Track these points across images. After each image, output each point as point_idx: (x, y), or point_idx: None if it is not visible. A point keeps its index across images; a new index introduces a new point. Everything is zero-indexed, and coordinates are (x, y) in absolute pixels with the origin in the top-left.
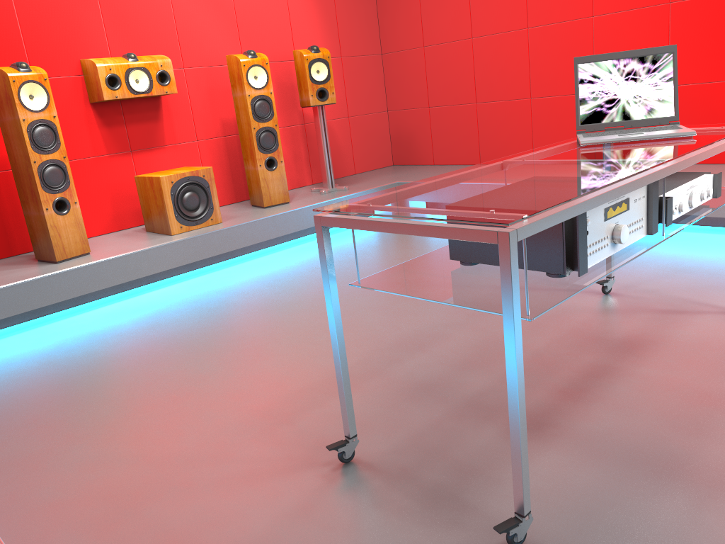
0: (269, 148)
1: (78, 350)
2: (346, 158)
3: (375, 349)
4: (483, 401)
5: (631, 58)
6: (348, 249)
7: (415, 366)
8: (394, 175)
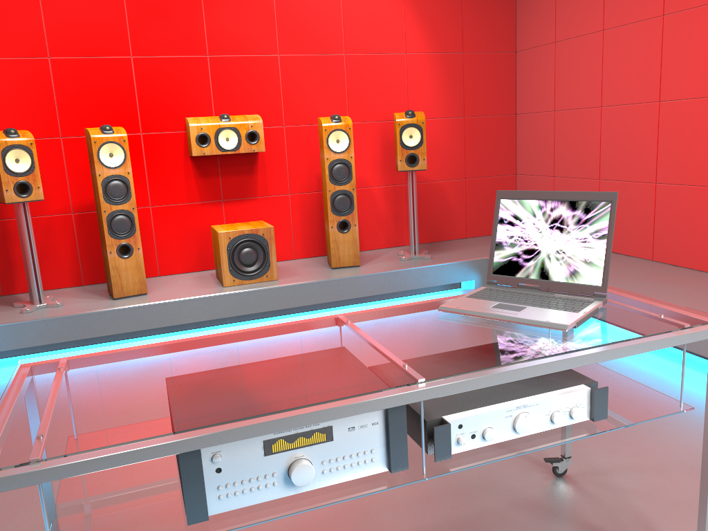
0: (343, 211)
1: None
2: (457, 220)
3: None
4: None
5: (561, 201)
6: None
7: None
8: None
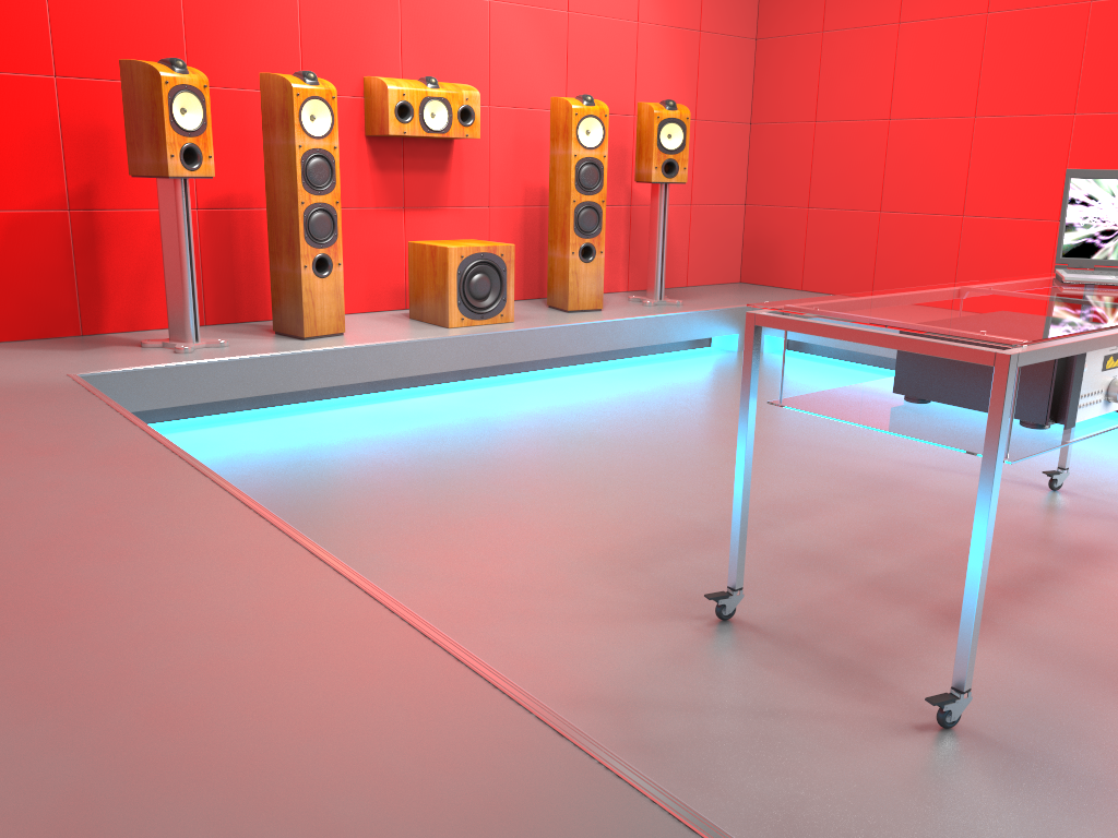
0: (588, 231)
1: (339, 452)
2: (678, 262)
3: None
4: (892, 584)
5: None
6: (681, 385)
7: (796, 534)
8: (745, 296)
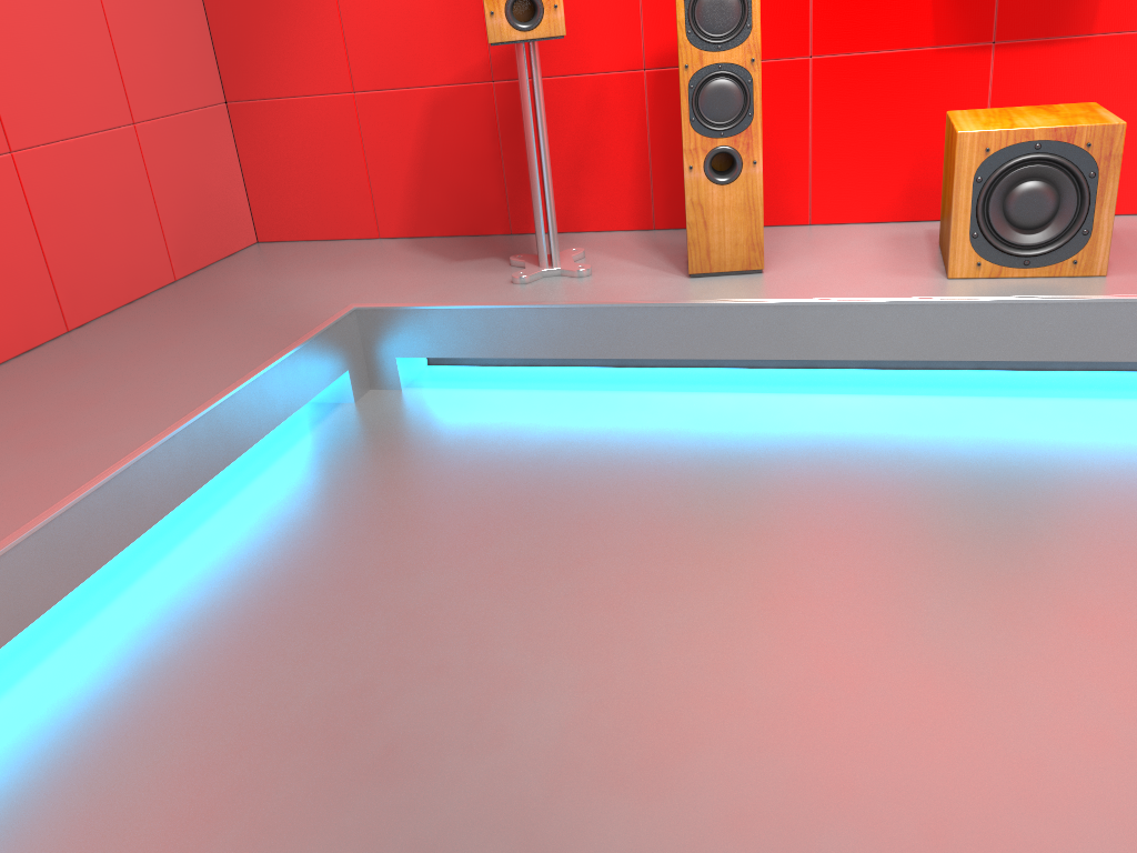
0: None
1: (535, 488)
2: None
3: None
4: None
5: None
6: None
7: None
8: None
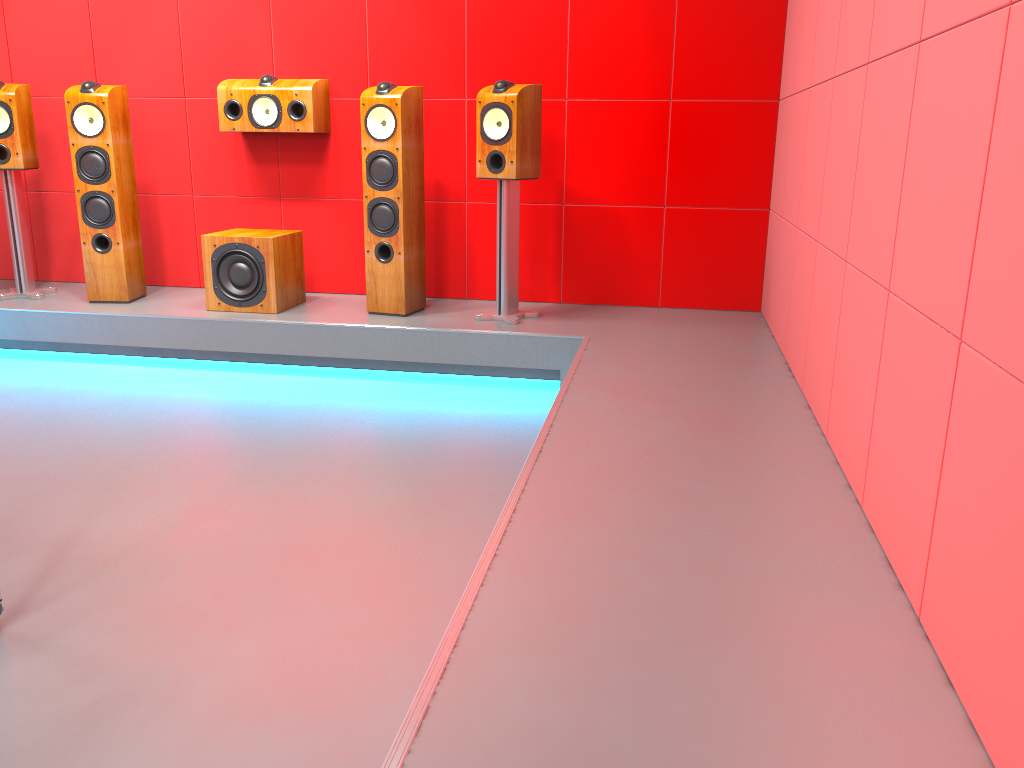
0: (384, 229)
1: None
2: (644, 276)
3: None
4: None
5: None
6: (332, 408)
7: None
8: (653, 326)
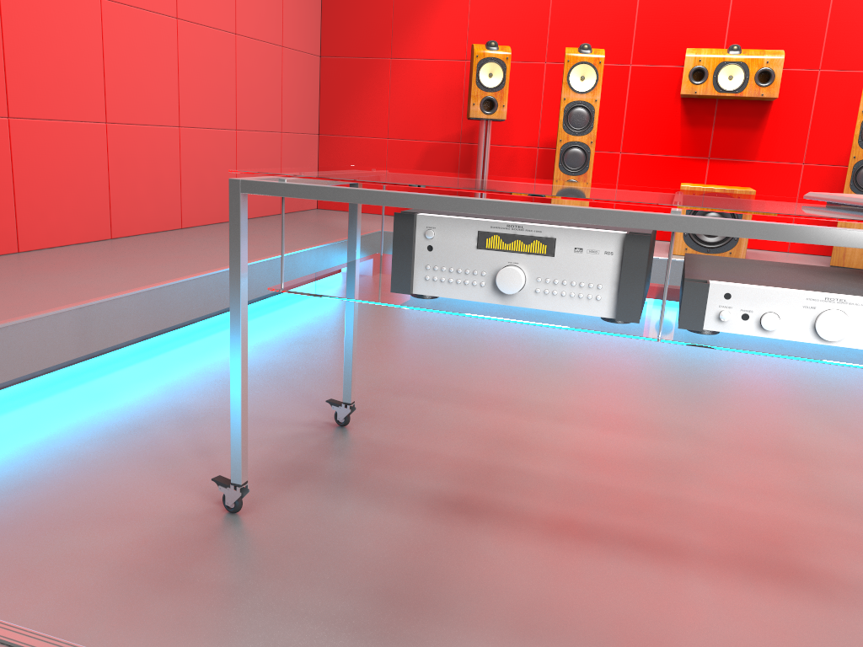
0: None
1: None
2: None
3: (582, 406)
4: (501, 474)
5: None
6: None
7: (558, 430)
8: None
